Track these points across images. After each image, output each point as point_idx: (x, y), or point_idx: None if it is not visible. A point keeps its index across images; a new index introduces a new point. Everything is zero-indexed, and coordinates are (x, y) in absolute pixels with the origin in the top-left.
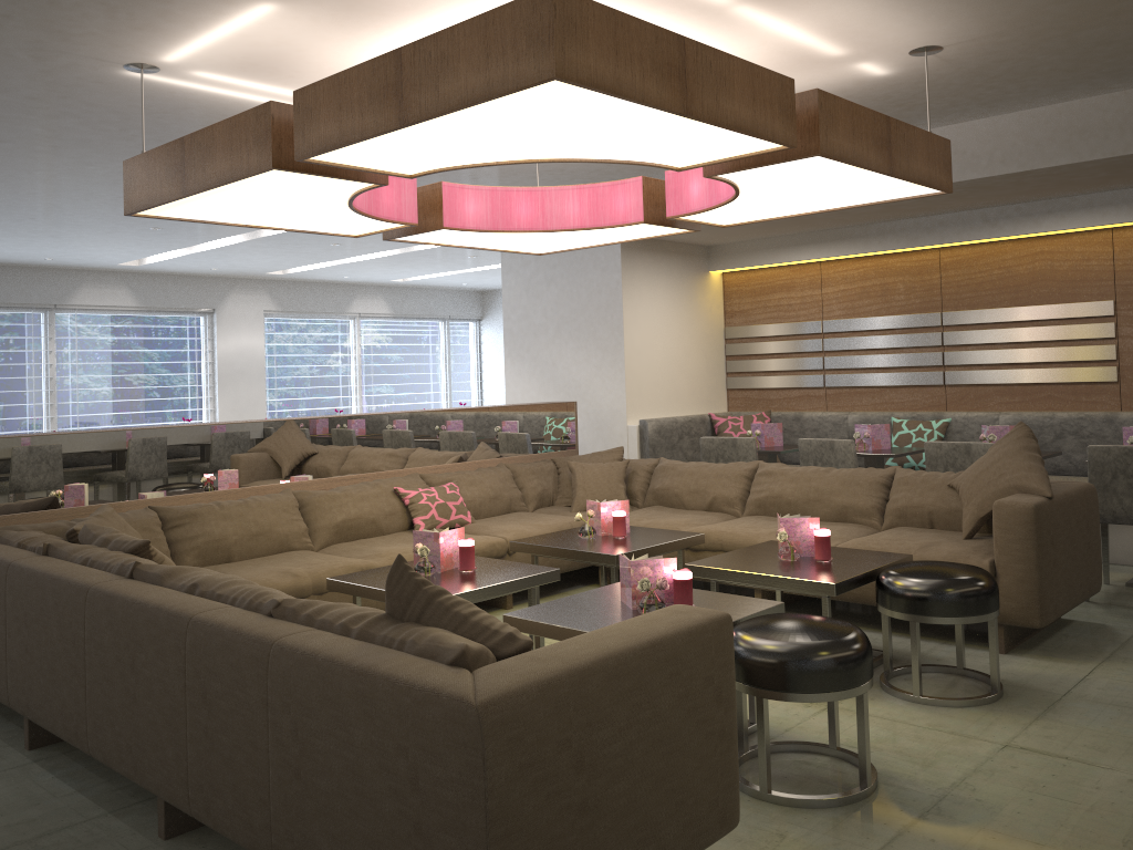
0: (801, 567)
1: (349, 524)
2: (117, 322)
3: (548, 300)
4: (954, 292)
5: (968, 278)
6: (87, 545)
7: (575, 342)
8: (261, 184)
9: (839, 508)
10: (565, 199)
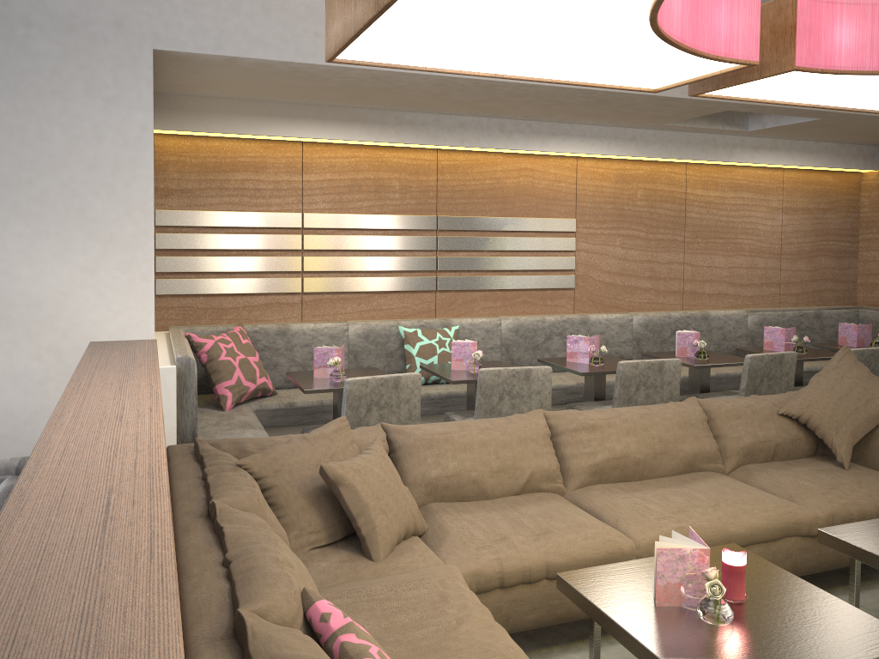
0: None
1: None
2: None
3: None
4: (449, 197)
5: (463, 184)
6: None
7: (31, 223)
8: None
9: (690, 457)
10: None
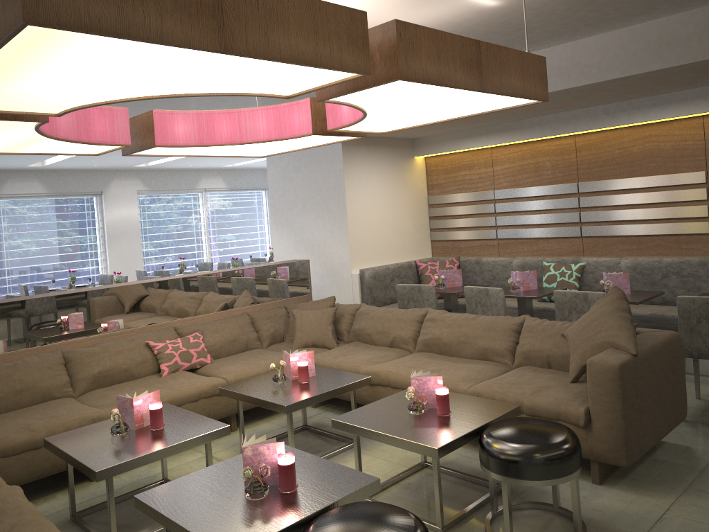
0: (421, 423)
1: (104, 374)
2: (35, 204)
3: (296, 183)
4: (586, 167)
5: (596, 156)
6: None
7: (315, 213)
8: None
9: (481, 349)
10: (256, 118)
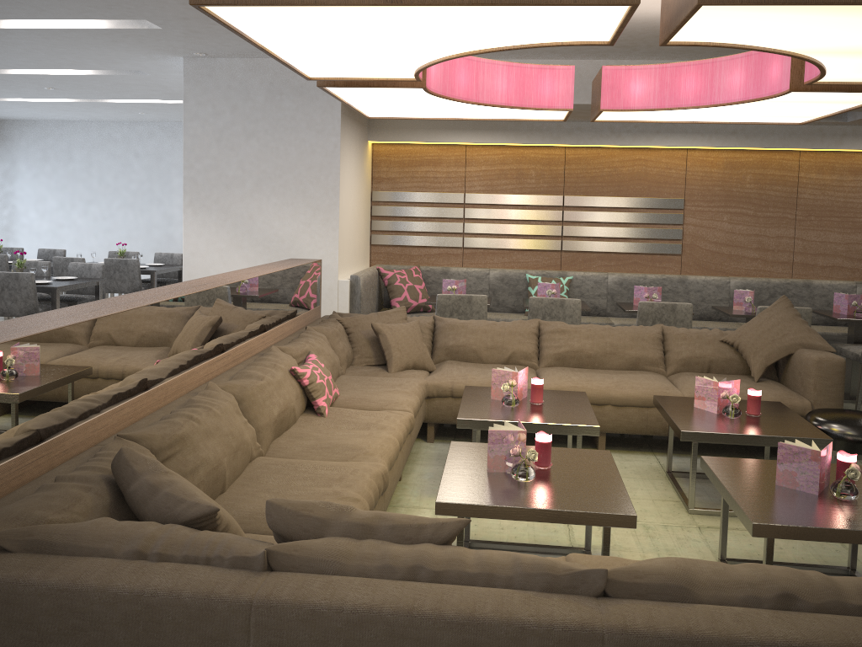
0: (762, 423)
1: (282, 417)
2: None
3: (246, 154)
4: (574, 181)
5: (585, 172)
6: (337, 539)
7: (280, 198)
8: (517, 13)
9: (633, 359)
10: (496, 74)
